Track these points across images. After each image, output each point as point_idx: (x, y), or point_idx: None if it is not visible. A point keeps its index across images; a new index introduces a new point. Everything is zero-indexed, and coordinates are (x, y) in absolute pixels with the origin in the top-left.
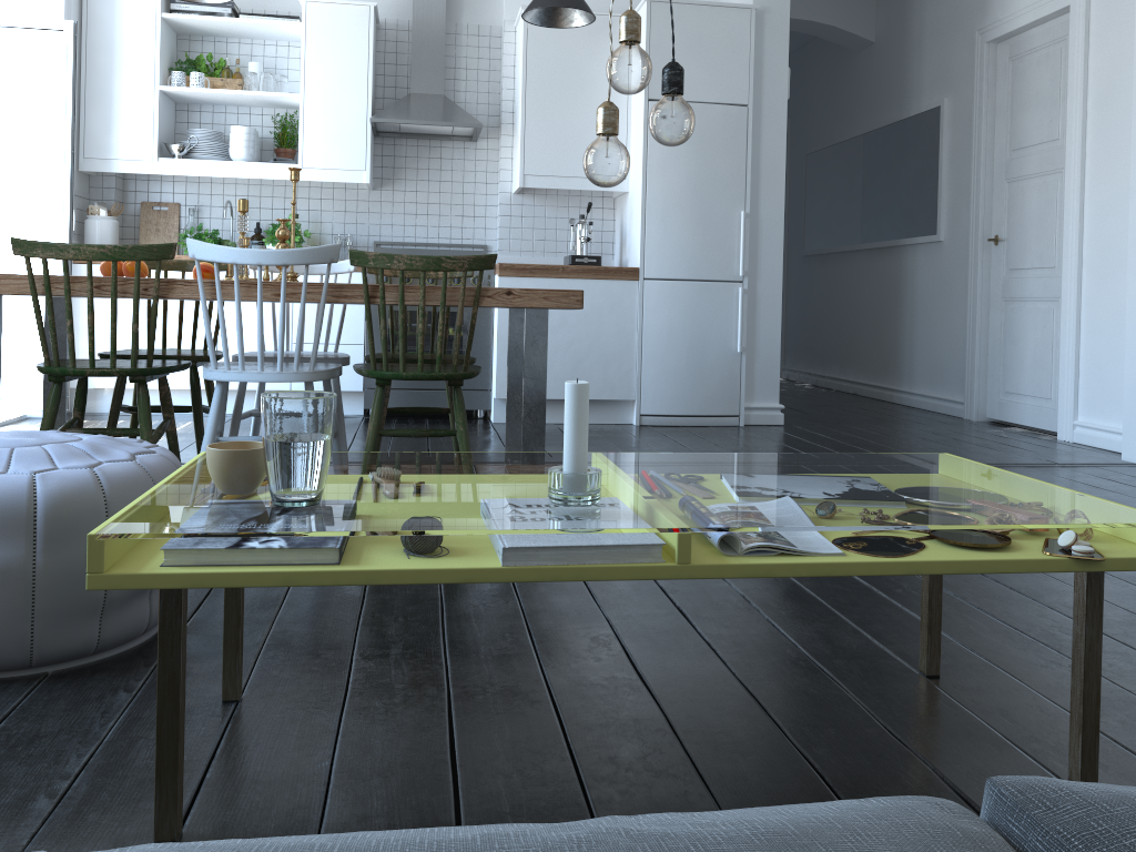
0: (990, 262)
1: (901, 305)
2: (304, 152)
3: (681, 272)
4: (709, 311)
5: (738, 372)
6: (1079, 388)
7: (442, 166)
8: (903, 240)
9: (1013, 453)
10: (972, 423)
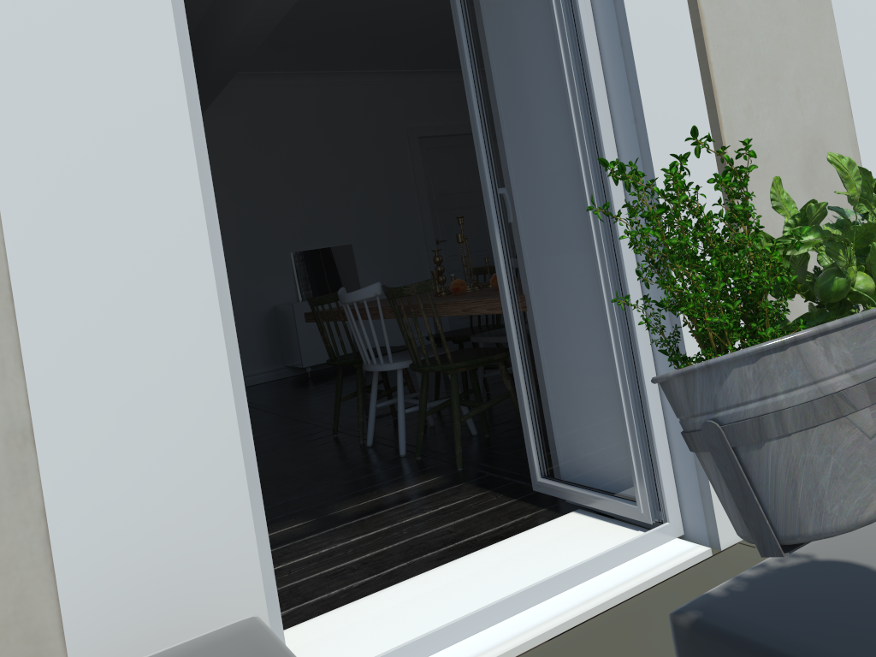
0: None
1: None
2: None
3: None
4: None
5: None
6: None
7: None
8: None
9: None
10: None
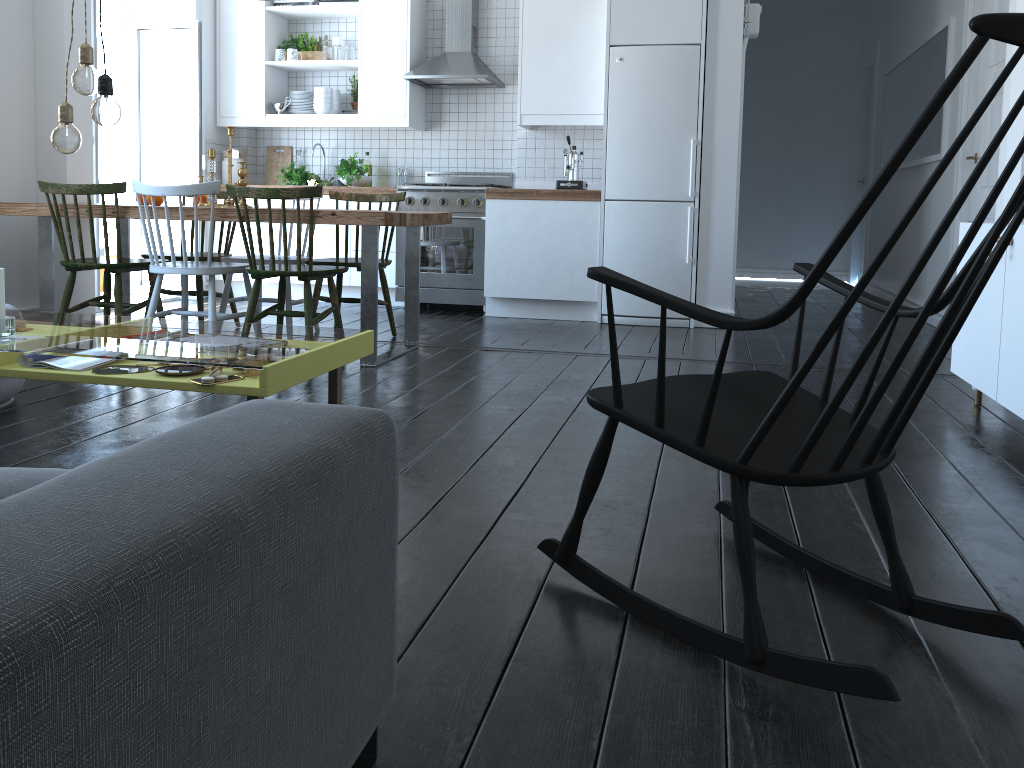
0: None
1: (923, 222)
2: (362, 105)
3: (636, 194)
4: (661, 227)
5: (688, 280)
6: None
7: (477, 110)
8: (924, 158)
9: None
10: None
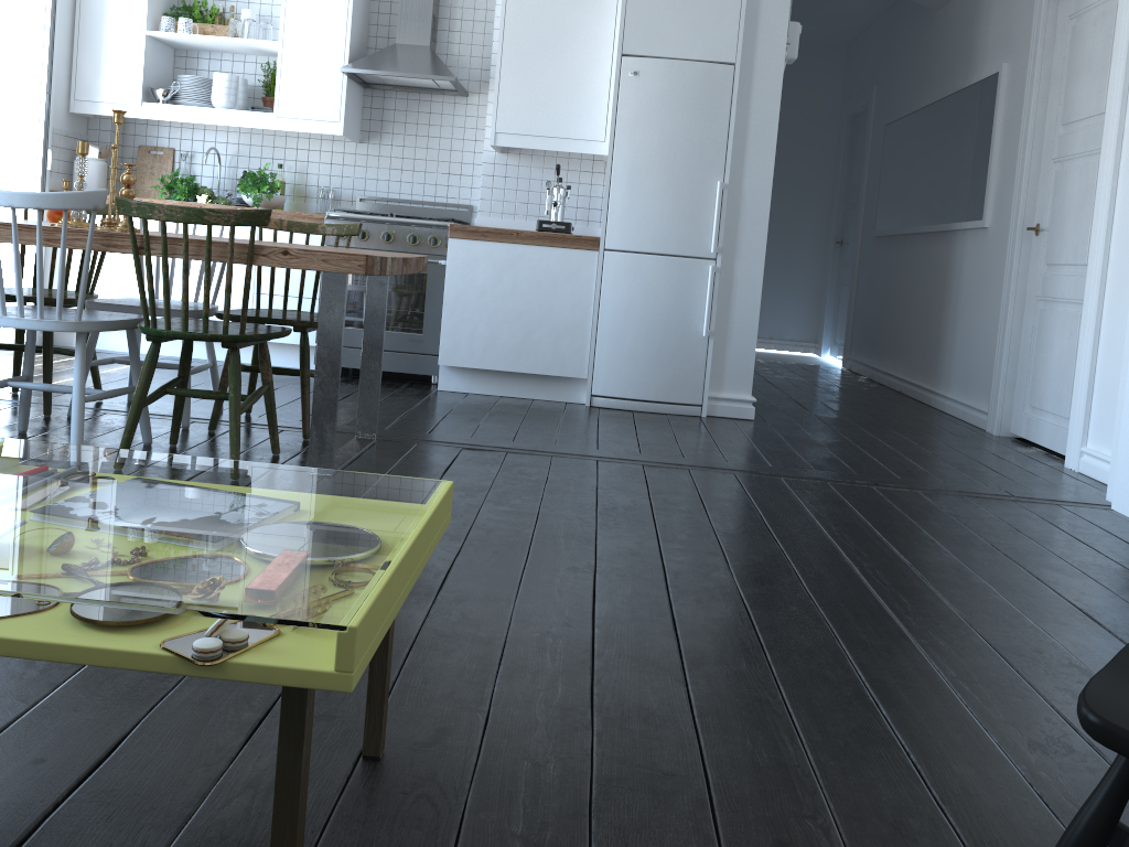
0: (1029, 254)
1: (947, 298)
2: (280, 101)
3: (645, 244)
4: (674, 289)
5: (703, 358)
6: (1092, 410)
7: (430, 121)
8: (954, 224)
9: (980, 478)
10: (988, 437)
